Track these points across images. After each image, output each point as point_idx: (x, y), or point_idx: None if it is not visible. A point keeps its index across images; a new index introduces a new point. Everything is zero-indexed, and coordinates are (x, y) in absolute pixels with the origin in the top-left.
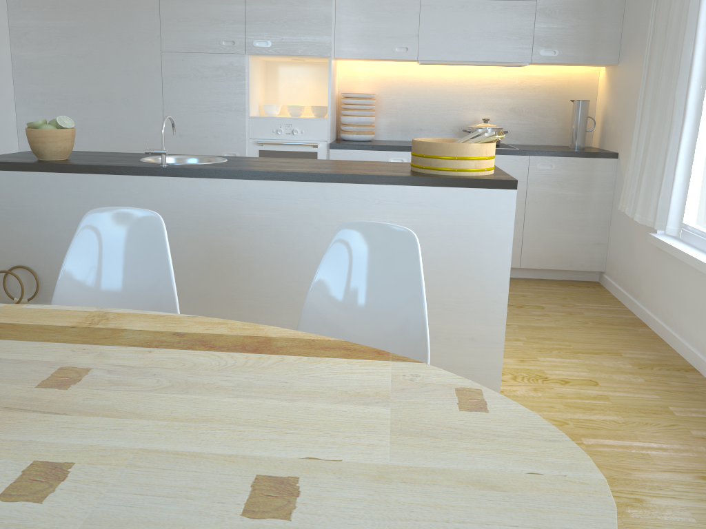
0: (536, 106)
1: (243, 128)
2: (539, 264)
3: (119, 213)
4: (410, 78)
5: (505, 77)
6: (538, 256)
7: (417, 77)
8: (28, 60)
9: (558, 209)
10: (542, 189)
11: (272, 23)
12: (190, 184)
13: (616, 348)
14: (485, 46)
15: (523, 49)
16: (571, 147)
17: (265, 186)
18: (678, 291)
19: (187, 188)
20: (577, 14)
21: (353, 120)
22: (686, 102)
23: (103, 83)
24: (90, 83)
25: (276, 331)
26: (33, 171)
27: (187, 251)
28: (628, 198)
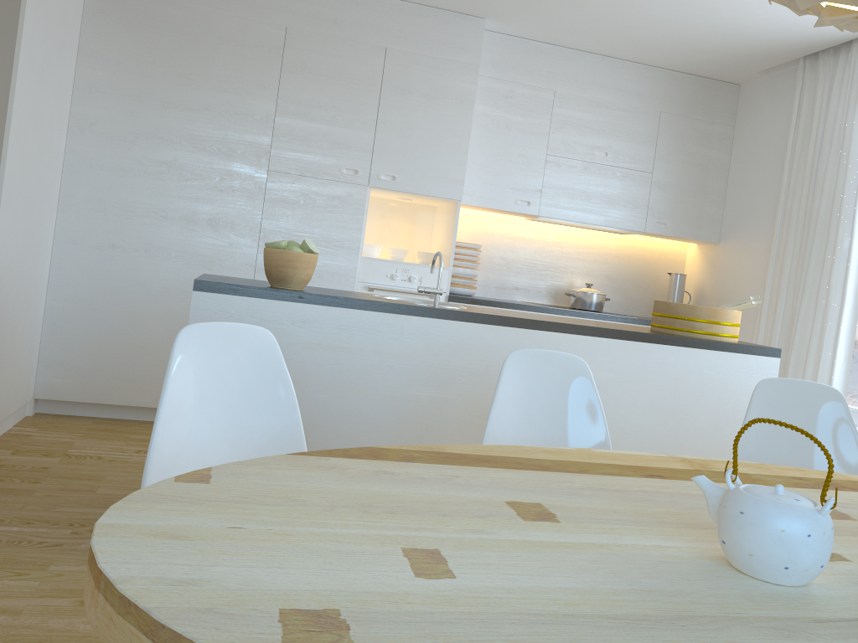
0: (630, 275)
1: (353, 269)
2: None
3: (544, 357)
4: (511, 232)
5: (602, 243)
6: None
7: (518, 232)
8: (89, 156)
9: None
10: None
11: (403, 157)
12: (472, 330)
13: None
14: (604, 210)
15: (638, 218)
16: None
17: (551, 338)
18: None
19: (467, 334)
20: (686, 191)
21: (461, 272)
22: (845, 287)
23: (186, 197)
24: (169, 195)
25: (857, 477)
26: (288, 301)
27: (456, 406)
28: None
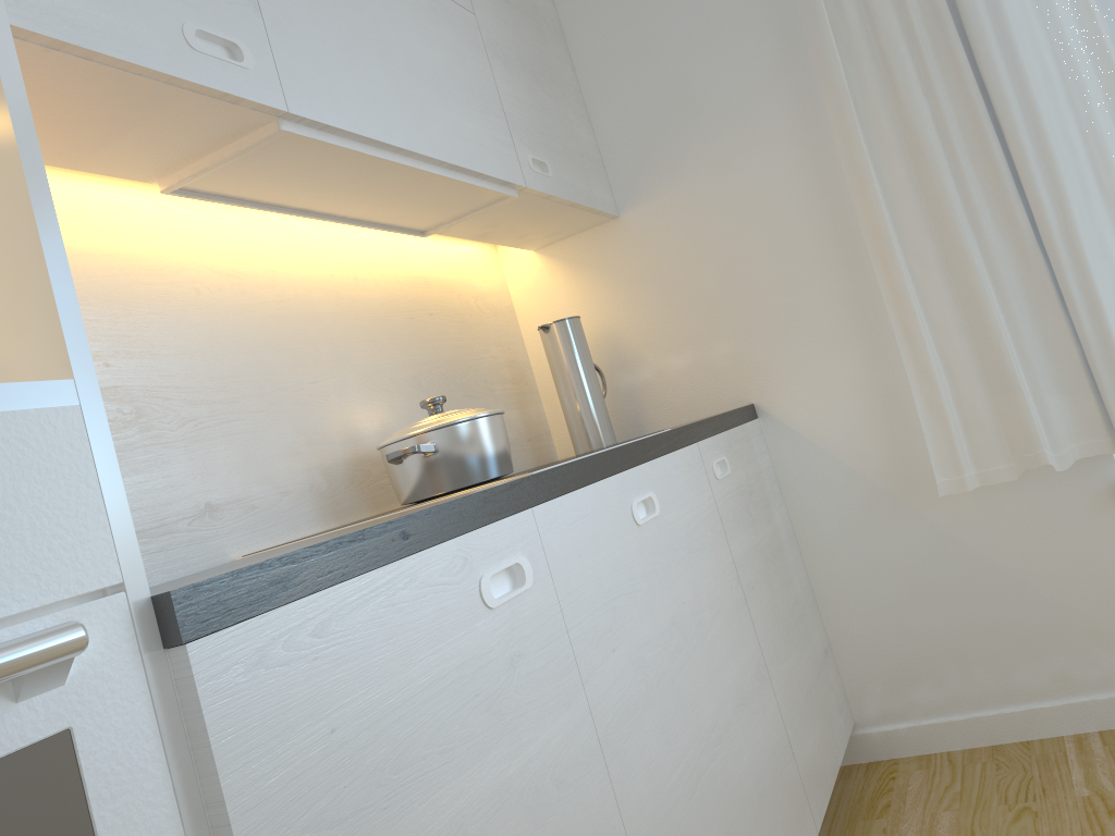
0: (452, 366)
1: None
2: (823, 789)
3: None
4: (102, 273)
5: (368, 281)
6: (813, 762)
7: (128, 271)
8: None
9: (773, 587)
10: (743, 538)
11: None
12: None
13: None
14: (438, 113)
15: (503, 146)
16: (601, 445)
17: None
18: None
19: None
20: (539, 80)
21: None
22: None
23: None
24: None
25: None
26: None
27: None
28: (1037, 425)
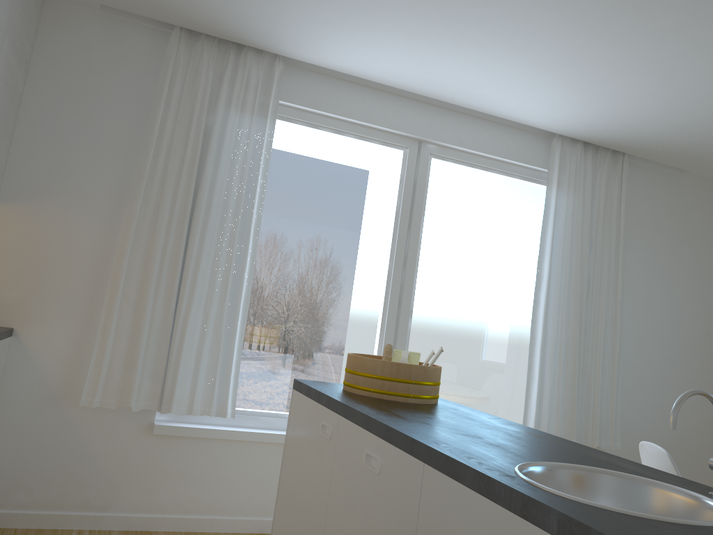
0: None
1: None
2: None
3: None
4: None
5: None
6: None
7: None
8: None
9: None
10: None
11: None
12: None
13: None
14: None
15: None
16: None
17: None
18: (212, 472)
19: None
20: None
21: None
22: (241, 292)
23: None
24: None
25: None
26: None
27: None
28: (135, 389)
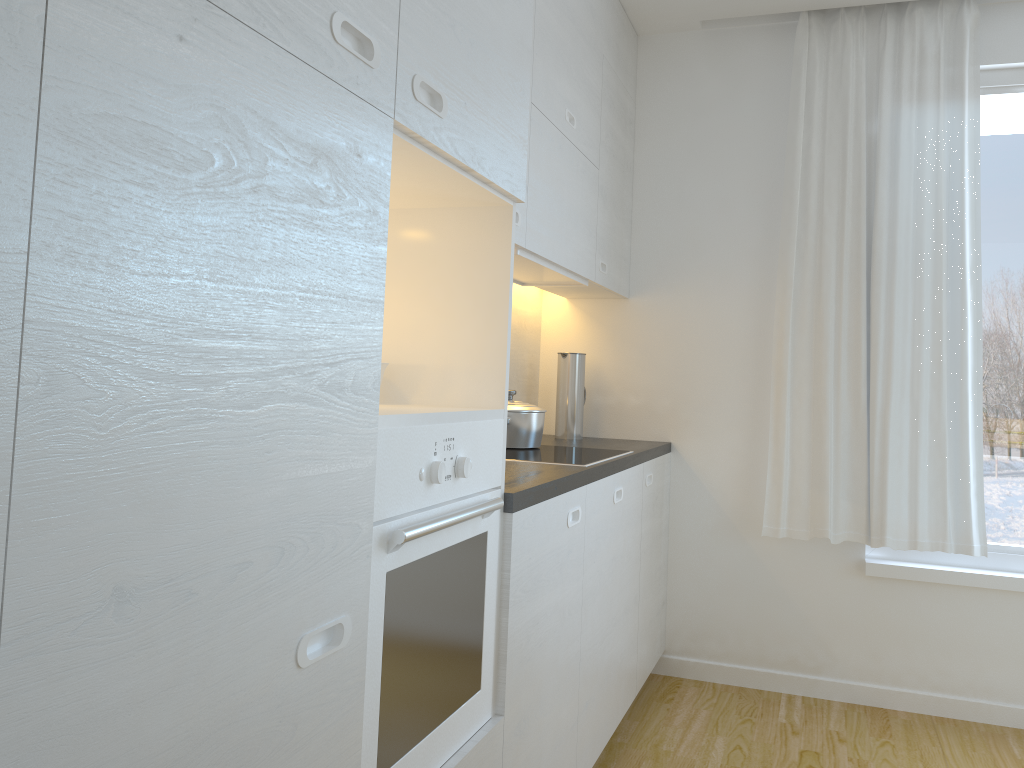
0: None
1: (368, 477)
2: (643, 675)
3: None
4: None
5: None
6: (643, 659)
7: None
8: None
9: (652, 556)
10: (647, 523)
11: (452, 30)
12: None
13: (1010, 757)
14: (572, 239)
15: (591, 256)
16: (573, 437)
17: None
18: (965, 634)
19: None
20: (615, 208)
21: None
22: (965, 369)
23: None
24: None
25: None
26: None
27: None
28: (829, 514)
